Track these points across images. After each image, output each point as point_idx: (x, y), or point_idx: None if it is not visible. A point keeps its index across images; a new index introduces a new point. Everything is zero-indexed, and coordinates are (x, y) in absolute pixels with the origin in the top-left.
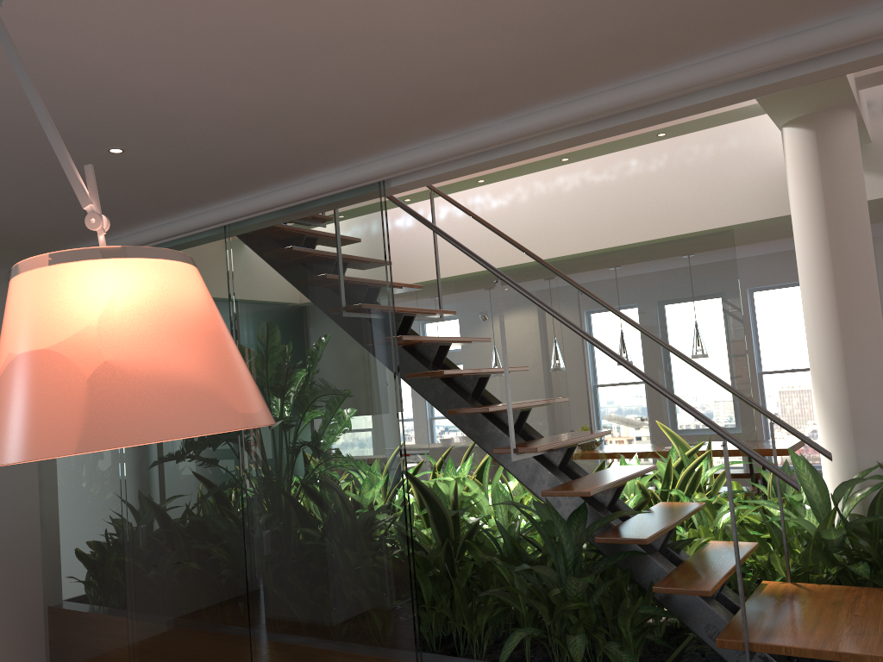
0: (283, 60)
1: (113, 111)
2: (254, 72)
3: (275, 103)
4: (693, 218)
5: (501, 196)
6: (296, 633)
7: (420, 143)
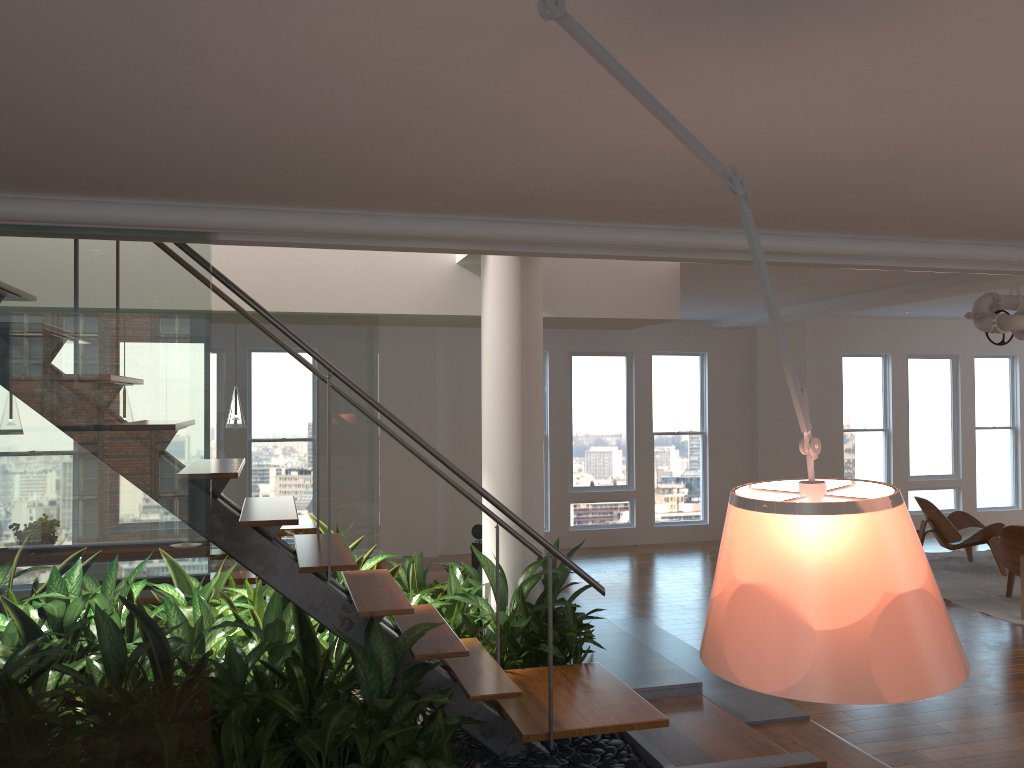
0: (386, 132)
1: (75, 93)
2: (336, 129)
3: (279, 149)
4: (349, 298)
5: None
6: None
7: (306, 208)
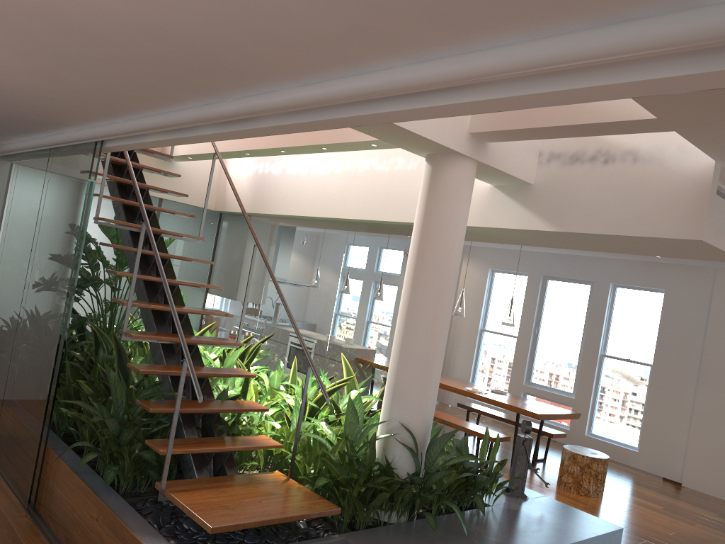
0: None
1: None
2: None
3: None
4: None
5: (327, 164)
6: (13, 410)
7: (97, 123)
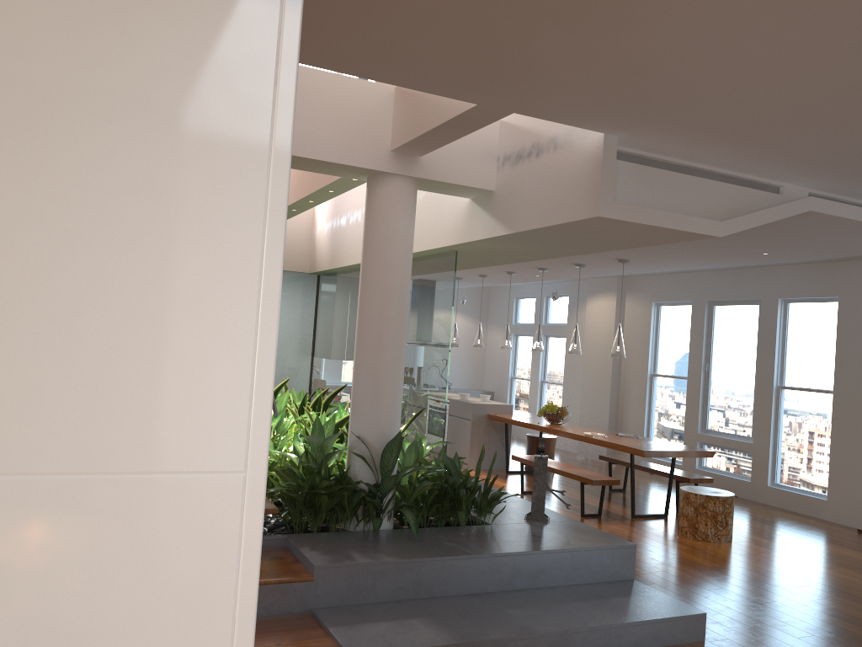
0: None
1: None
2: None
3: None
4: (429, 239)
5: None
6: None
7: None
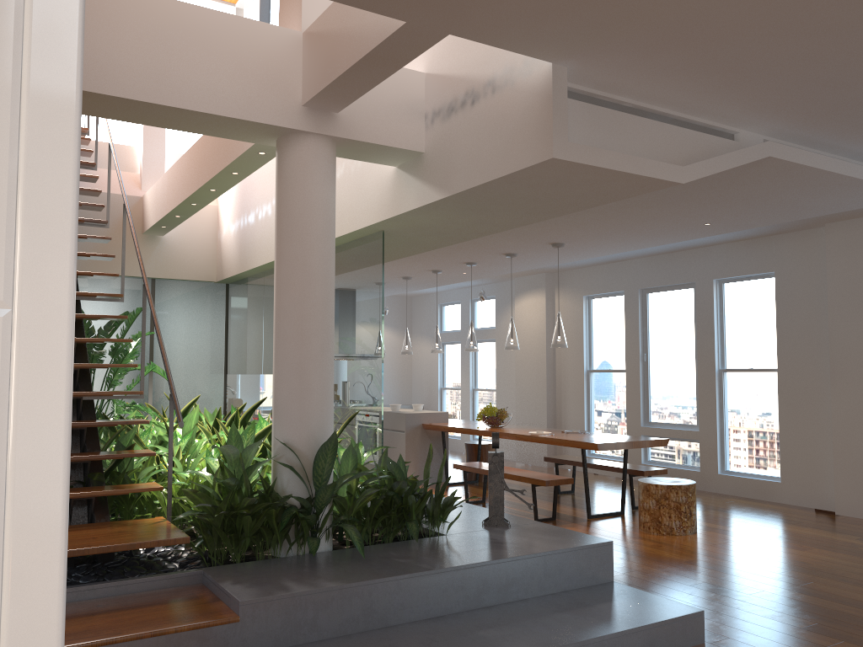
0: None
1: None
2: None
3: None
4: (351, 220)
5: None
6: None
7: None
